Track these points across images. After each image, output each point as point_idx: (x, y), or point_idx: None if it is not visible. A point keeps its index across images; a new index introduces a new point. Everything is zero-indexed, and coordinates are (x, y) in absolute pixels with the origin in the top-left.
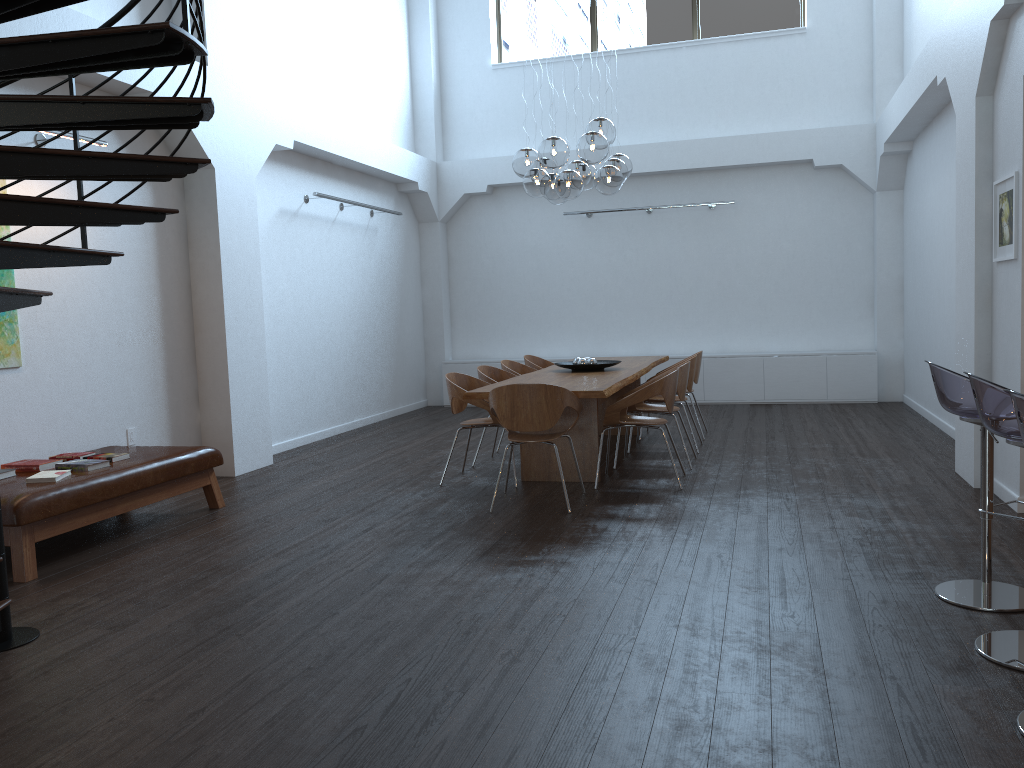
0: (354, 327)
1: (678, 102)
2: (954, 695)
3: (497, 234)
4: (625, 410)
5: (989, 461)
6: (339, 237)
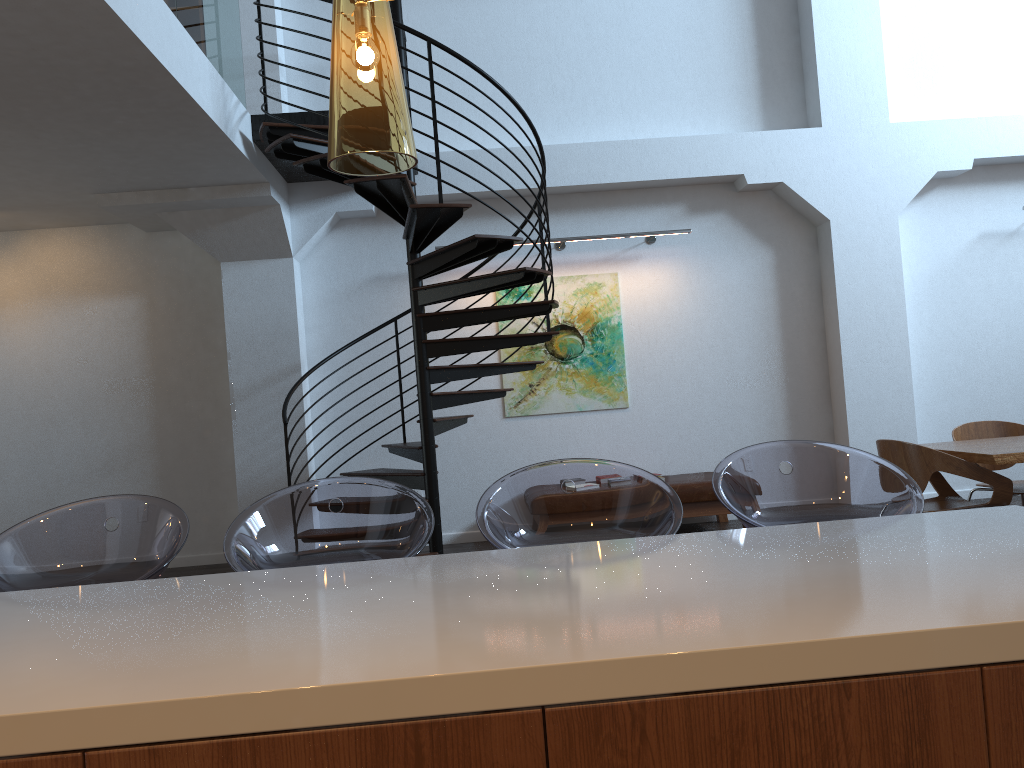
0: None
1: None
2: None
3: None
4: None
5: None
6: None
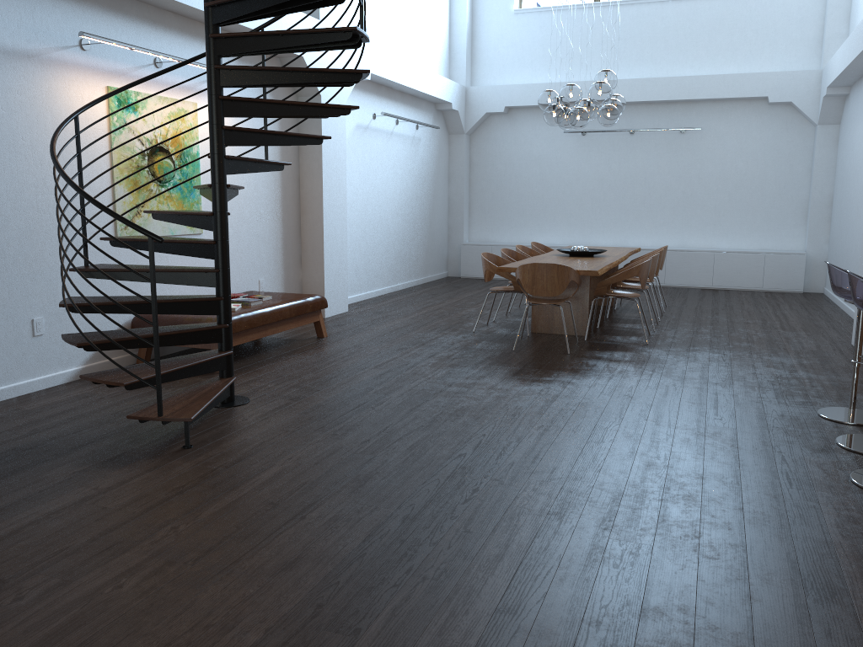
0: (401, 214)
1: (662, 45)
2: (815, 462)
3: (509, 145)
4: (609, 286)
5: (861, 329)
6: (394, 145)
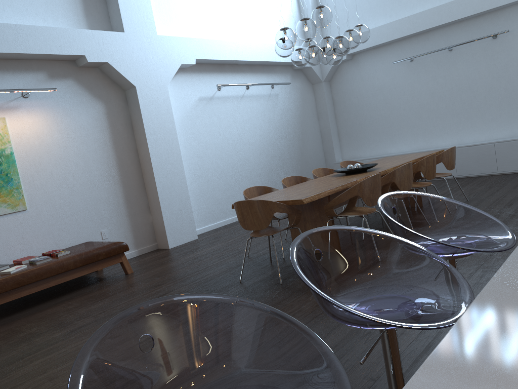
0: (264, 153)
1: None
2: None
3: (358, 82)
4: (355, 203)
5: None
6: (247, 104)
